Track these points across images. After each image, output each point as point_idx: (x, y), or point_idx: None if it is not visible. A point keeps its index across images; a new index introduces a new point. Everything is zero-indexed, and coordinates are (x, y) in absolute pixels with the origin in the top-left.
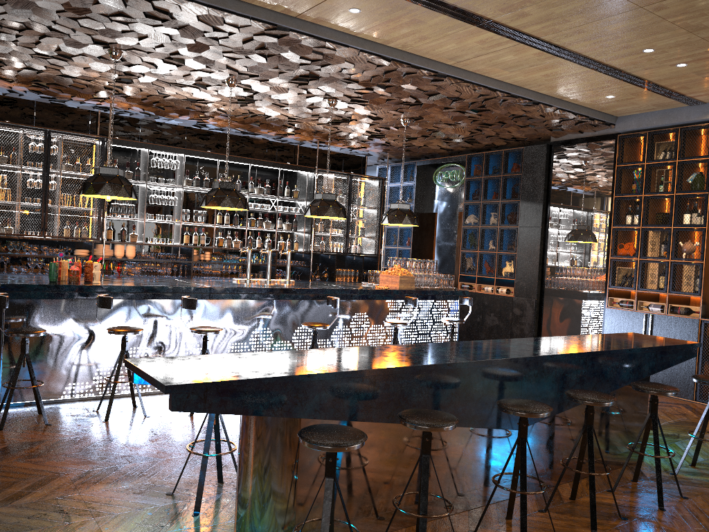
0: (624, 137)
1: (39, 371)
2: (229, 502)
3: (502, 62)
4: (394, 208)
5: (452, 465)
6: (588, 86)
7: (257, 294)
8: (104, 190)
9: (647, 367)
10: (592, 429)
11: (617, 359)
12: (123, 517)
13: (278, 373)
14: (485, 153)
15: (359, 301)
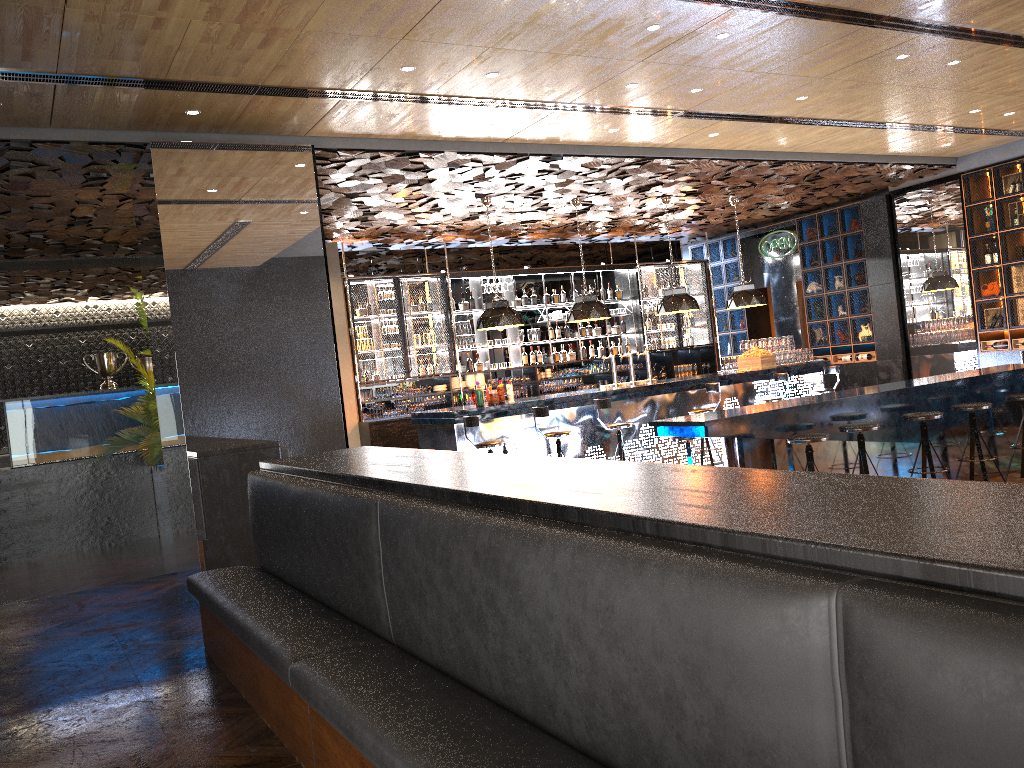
0: (968, 176)
1: None
2: None
3: (838, 141)
4: (738, 290)
5: (874, 471)
6: (923, 142)
7: (641, 392)
8: (502, 321)
9: (1019, 386)
10: (976, 429)
11: (991, 382)
12: None
13: (756, 411)
14: (817, 214)
15: (727, 387)
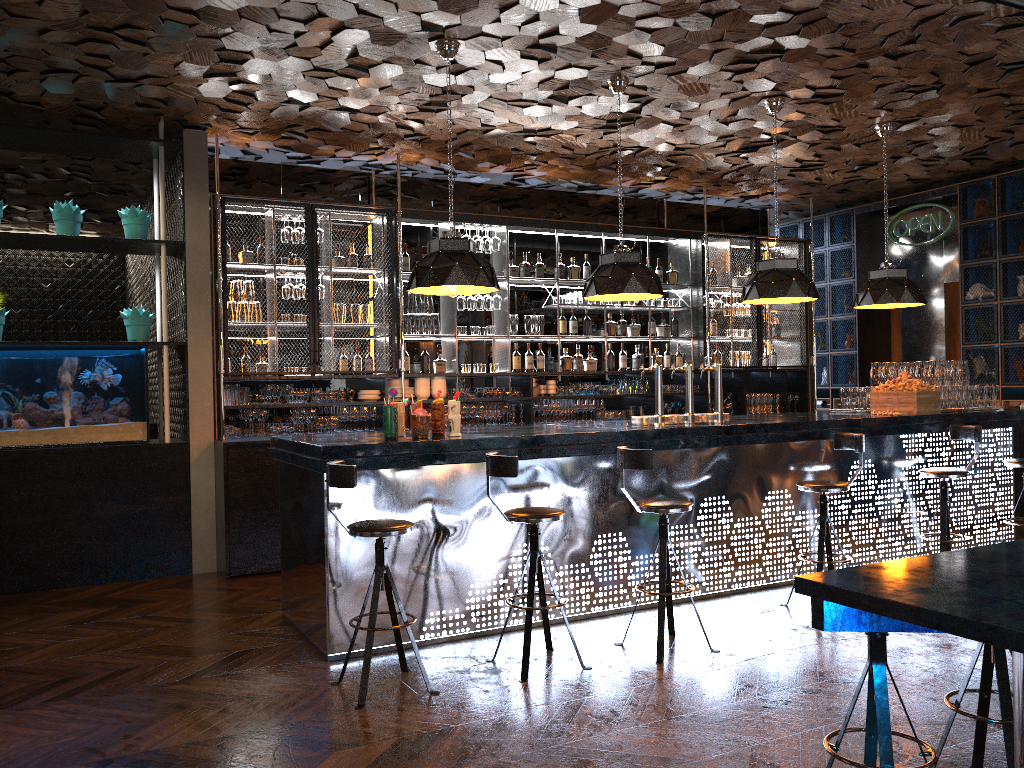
0: None
1: (384, 595)
2: None
3: None
4: (878, 277)
5: None
6: None
7: (708, 438)
8: (454, 277)
9: None
10: None
11: None
12: None
13: None
14: (998, 176)
15: None
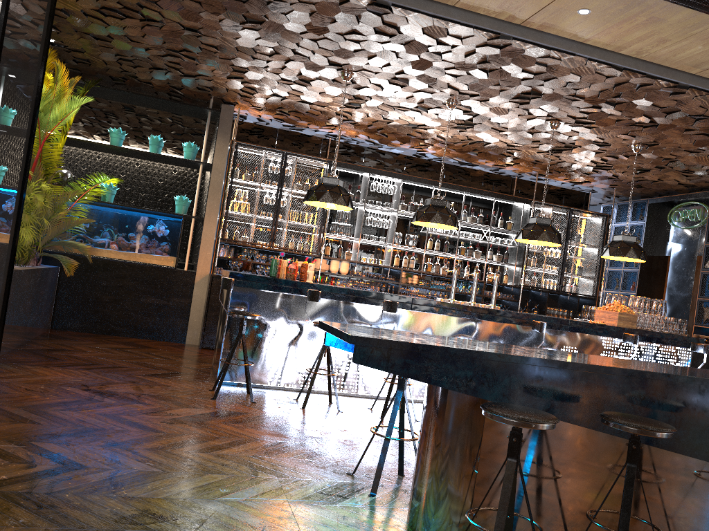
0: None
1: (252, 356)
2: (406, 493)
3: None
4: (617, 240)
5: (666, 499)
6: None
7: (459, 311)
8: (325, 198)
9: None
10: None
11: None
12: (303, 483)
13: (466, 347)
14: None
15: (569, 334)
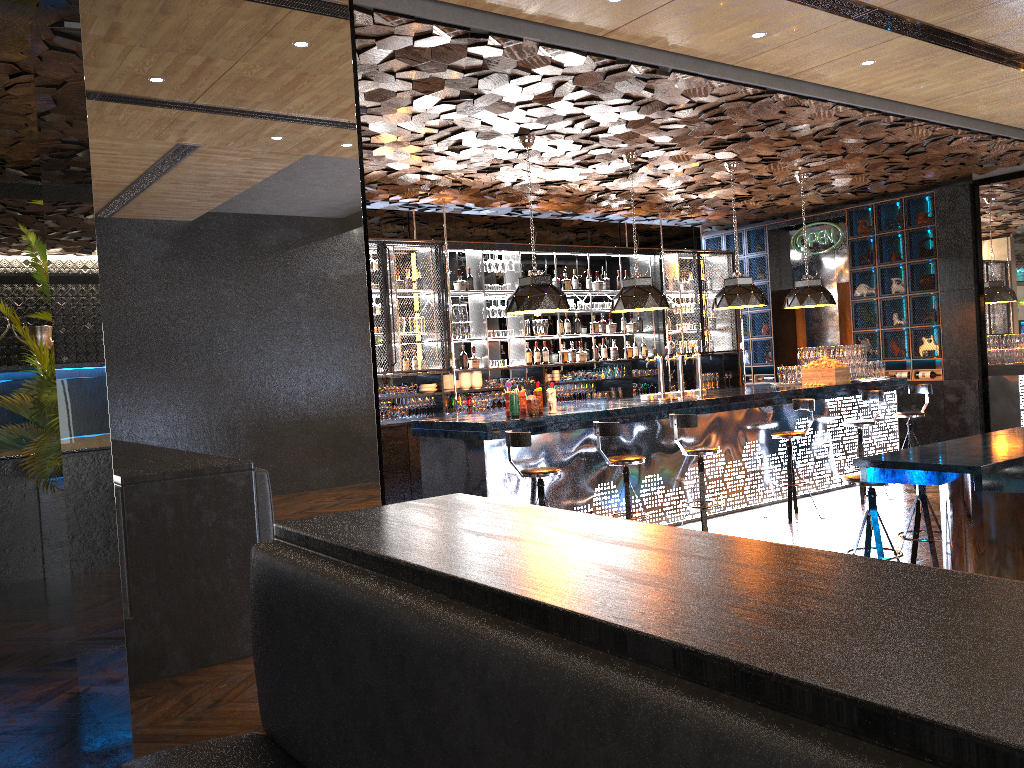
0: None
1: None
2: None
3: (988, 96)
4: (801, 286)
5: None
6: None
7: (710, 407)
8: (545, 303)
9: None
10: None
11: None
12: None
13: None
14: (875, 204)
15: None
